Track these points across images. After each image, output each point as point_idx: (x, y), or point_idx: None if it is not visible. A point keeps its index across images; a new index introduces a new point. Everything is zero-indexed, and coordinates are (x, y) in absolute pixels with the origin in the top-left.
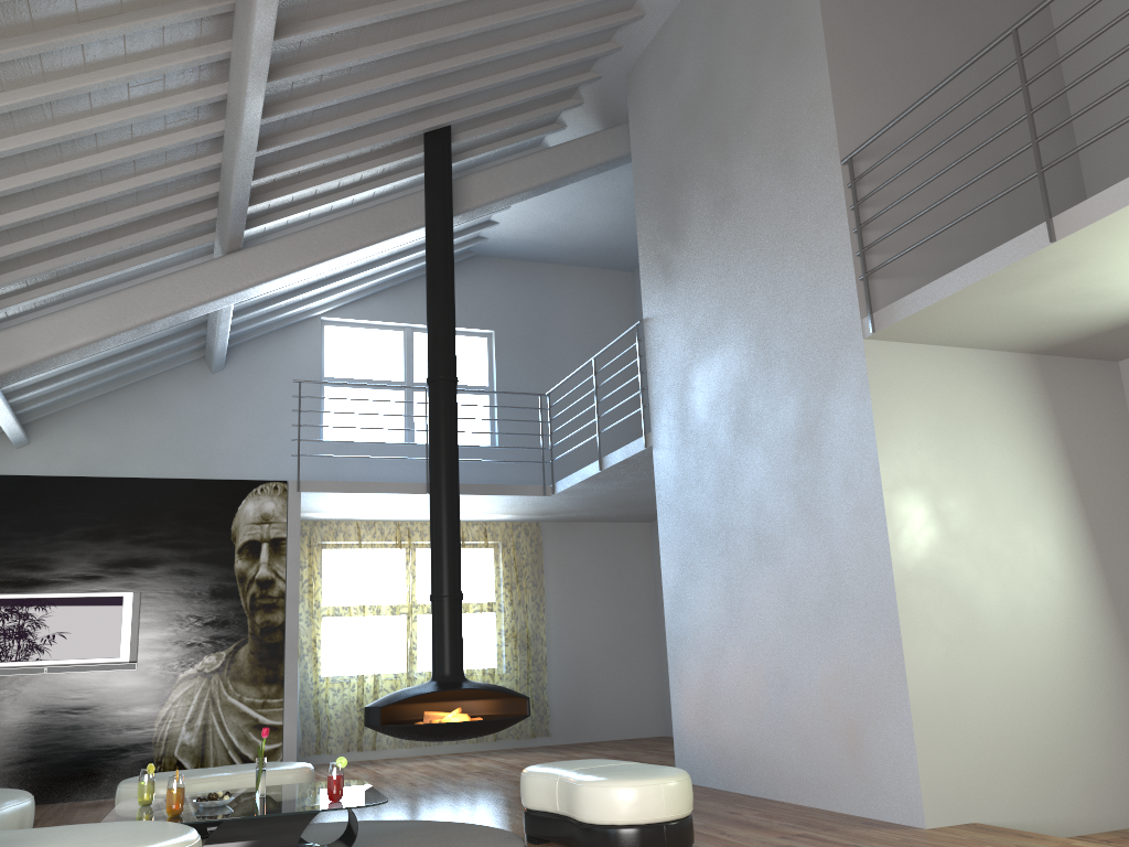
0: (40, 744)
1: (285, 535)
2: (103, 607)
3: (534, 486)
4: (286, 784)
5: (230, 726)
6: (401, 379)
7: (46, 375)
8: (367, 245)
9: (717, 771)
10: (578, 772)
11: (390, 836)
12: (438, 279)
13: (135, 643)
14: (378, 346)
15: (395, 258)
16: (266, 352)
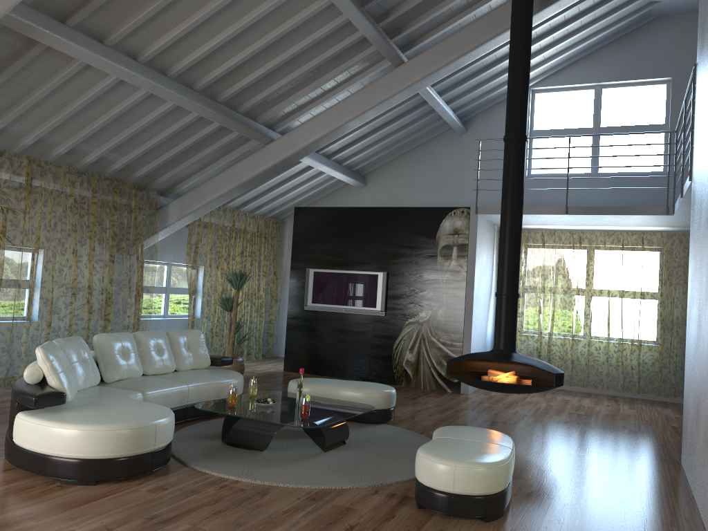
0: (341, 348)
1: (467, 242)
2: (368, 279)
3: (657, 208)
4: (341, 400)
5: (432, 354)
6: (590, 126)
7: (356, 149)
8: (484, 42)
9: (688, 465)
10: (435, 440)
11: (385, 445)
12: (513, 61)
13: (383, 301)
14: (574, 103)
15: (569, 37)
16: (493, 118)
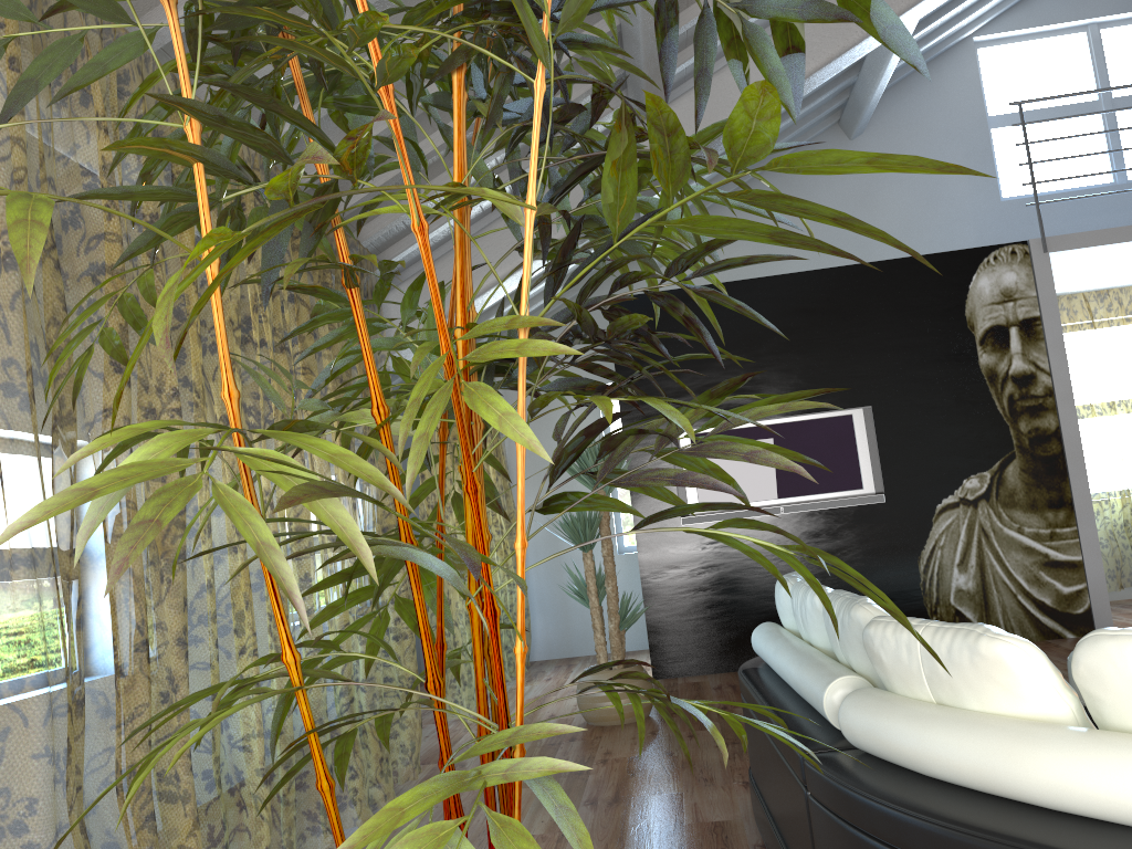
0: None
1: (1037, 313)
2: (830, 430)
3: None
4: None
5: (1014, 565)
6: (1093, 99)
7: None
8: None
9: None
10: None
11: None
12: None
13: (877, 470)
14: (1053, 61)
15: None
16: (910, 99)
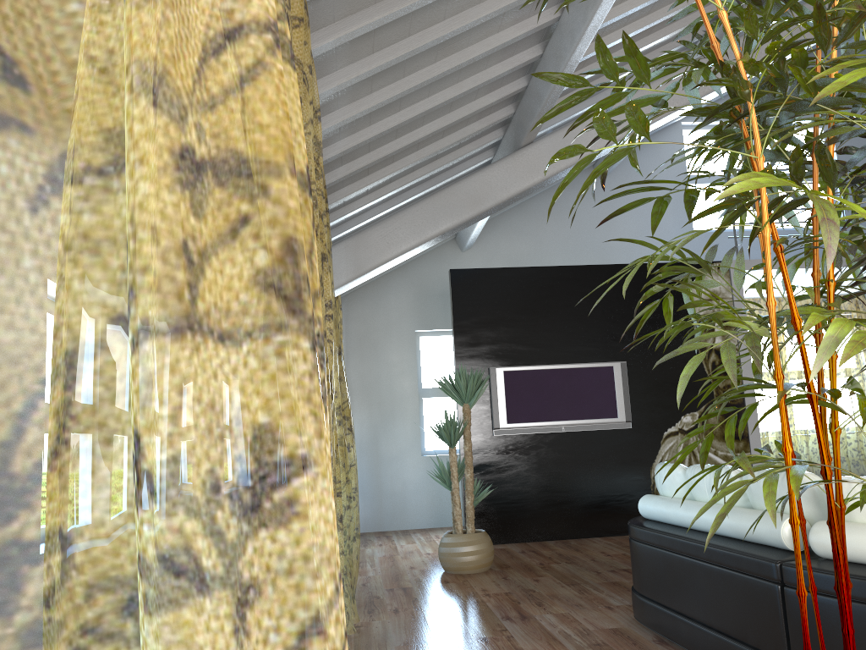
0: (566, 490)
1: None
2: (598, 375)
3: None
4: None
5: None
6: None
7: None
8: None
9: None
10: None
11: None
12: None
13: (627, 406)
14: None
15: None
16: (640, 157)
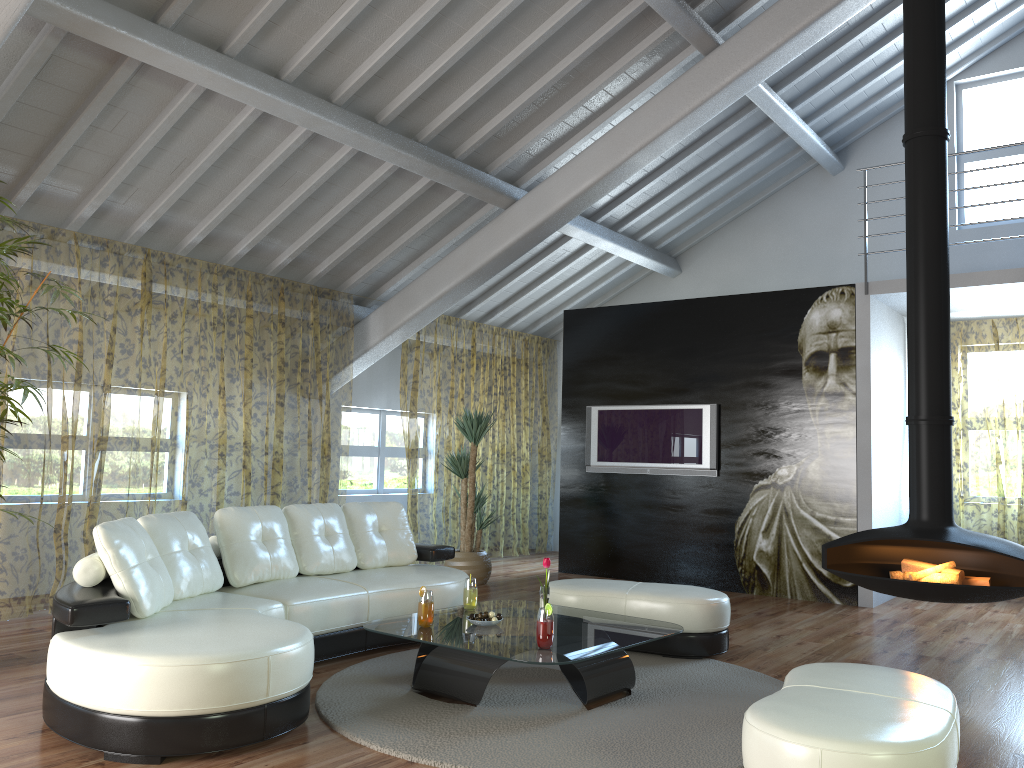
0: (648, 533)
1: (853, 344)
2: (686, 418)
3: None
4: (624, 616)
5: (803, 539)
6: None
7: (658, 212)
8: None
9: None
10: (785, 692)
11: (705, 698)
12: (911, 2)
13: (713, 452)
14: None
15: None
16: (888, 140)
